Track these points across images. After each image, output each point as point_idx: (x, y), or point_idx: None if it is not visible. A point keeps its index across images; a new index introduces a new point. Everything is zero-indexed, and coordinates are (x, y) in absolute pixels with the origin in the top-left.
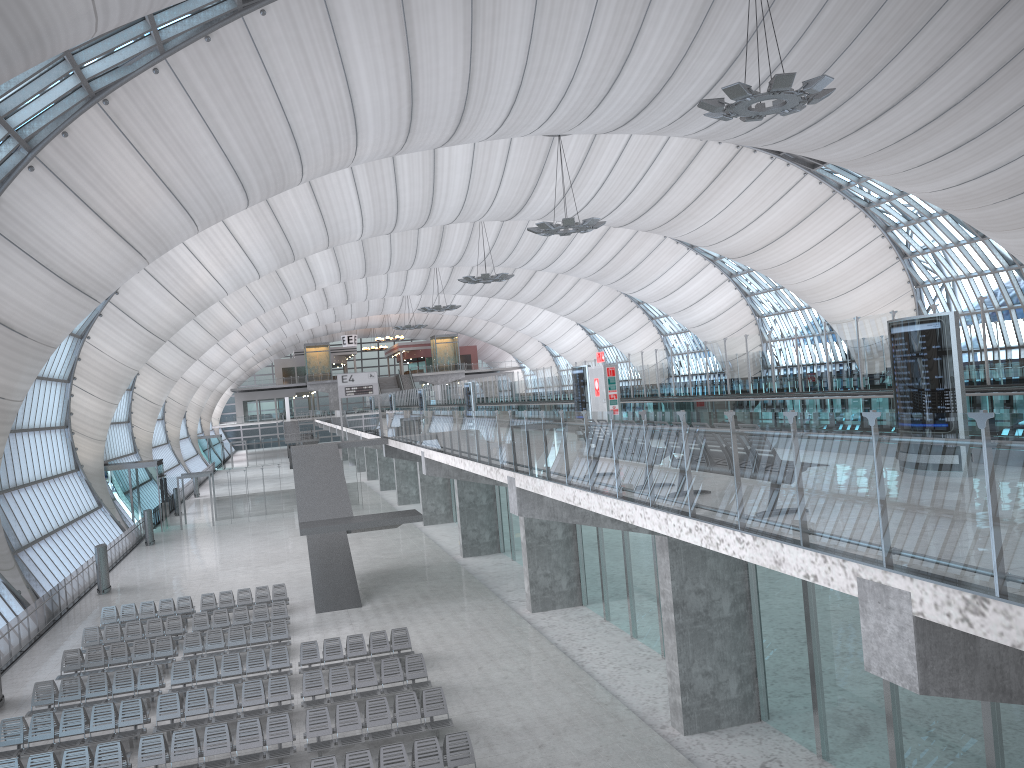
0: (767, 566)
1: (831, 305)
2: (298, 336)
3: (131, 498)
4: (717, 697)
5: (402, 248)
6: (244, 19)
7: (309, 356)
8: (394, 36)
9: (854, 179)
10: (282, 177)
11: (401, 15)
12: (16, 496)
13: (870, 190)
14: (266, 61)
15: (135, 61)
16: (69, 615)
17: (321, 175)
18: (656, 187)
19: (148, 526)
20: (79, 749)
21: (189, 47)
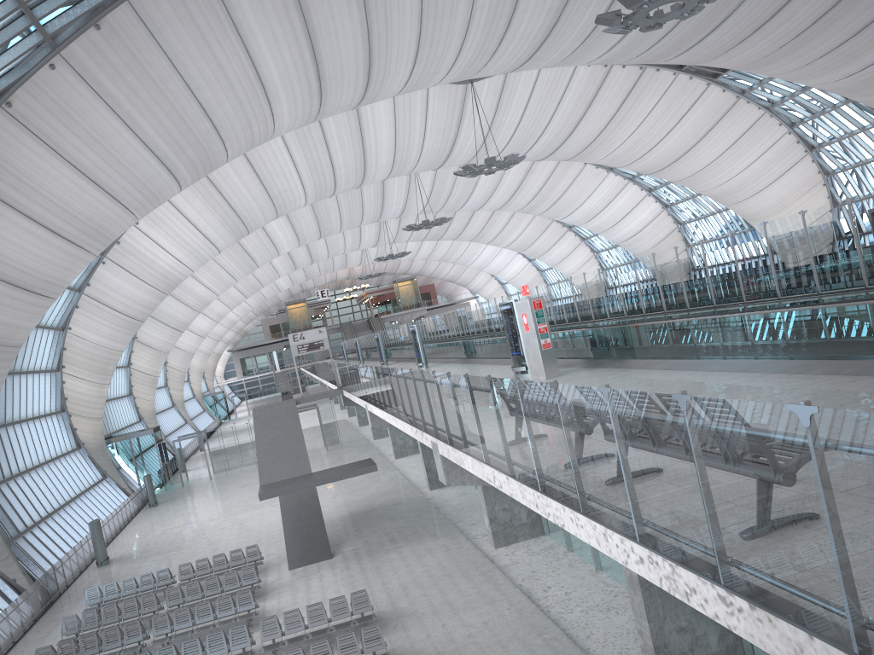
0: None
1: (748, 204)
2: (278, 297)
3: (135, 465)
4: (697, 654)
5: (349, 208)
6: (130, 2)
7: (290, 313)
8: None
9: (756, 82)
10: (206, 156)
11: None
12: (13, 485)
13: (773, 90)
14: (162, 42)
15: (29, 60)
16: (66, 594)
17: (247, 149)
18: (569, 118)
19: (149, 490)
20: None
21: (81, 38)
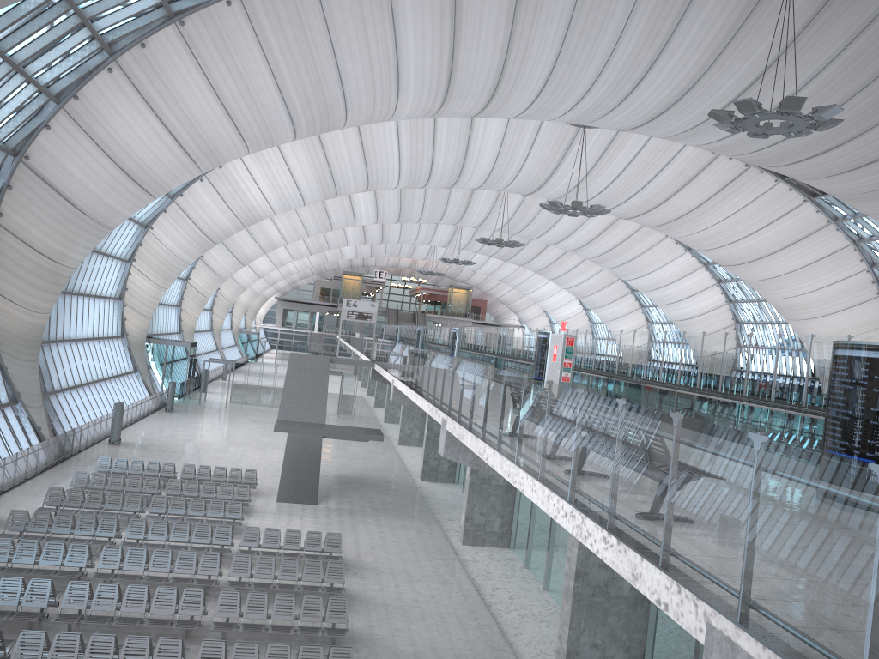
0: (624, 577)
1: (806, 325)
2: (338, 263)
3: (164, 369)
4: None
5: (434, 203)
6: None
7: (344, 282)
8: (443, 7)
9: (850, 214)
10: (327, 118)
11: None
12: (61, 348)
13: (864, 226)
14: (326, 11)
15: None
16: (77, 456)
17: (364, 123)
18: (664, 189)
19: (170, 396)
20: (14, 579)
21: None
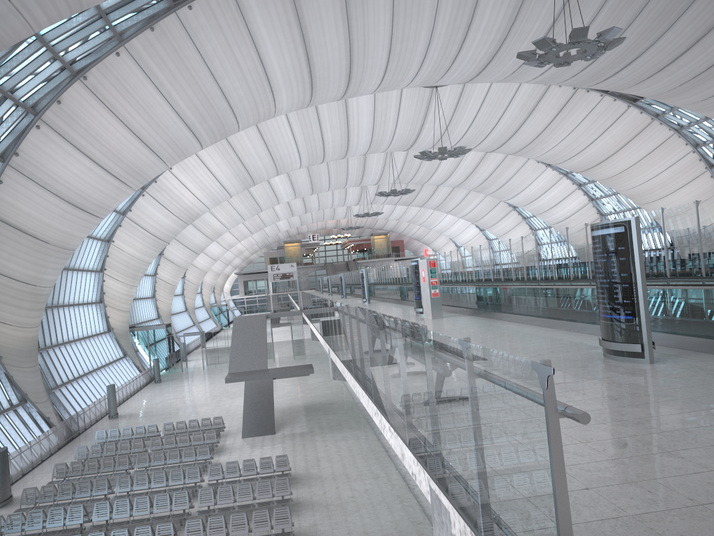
0: (399, 457)
1: (655, 205)
2: (278, 236)
3: (149, 350)
4: None
5: (337, 173)
6: (177, 13)
7: (286, 249)
8: (289, 19)
9: (668, 109)
10: (222, 126)
11: (292, 3)
12: (57, 351)
13: (681, 116)
14: (197, 43)
15: (102, 48)
16: (83, 434)
17: (254, 123)
18: (513, 121)
19: (156, 370)
20: None
21: (140, 36)
